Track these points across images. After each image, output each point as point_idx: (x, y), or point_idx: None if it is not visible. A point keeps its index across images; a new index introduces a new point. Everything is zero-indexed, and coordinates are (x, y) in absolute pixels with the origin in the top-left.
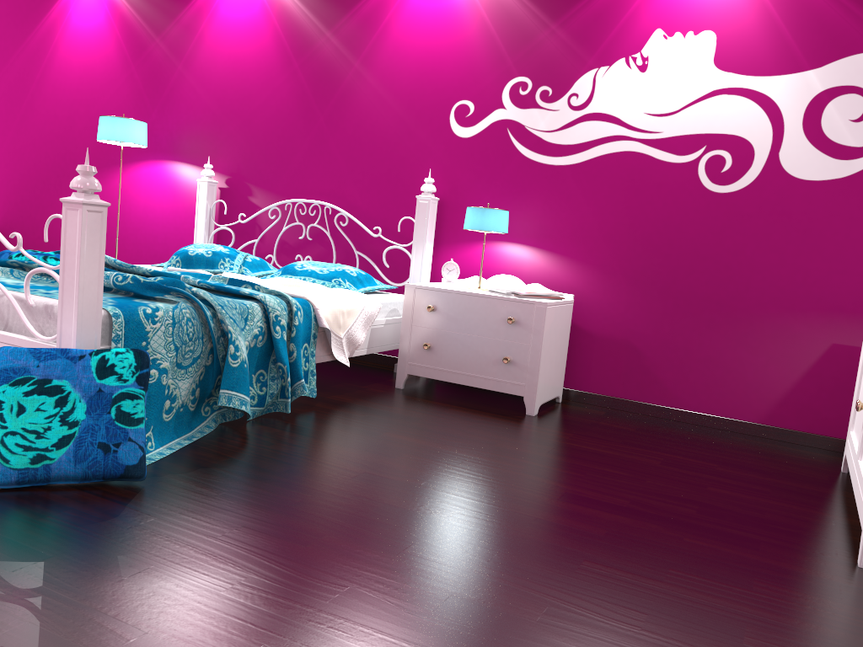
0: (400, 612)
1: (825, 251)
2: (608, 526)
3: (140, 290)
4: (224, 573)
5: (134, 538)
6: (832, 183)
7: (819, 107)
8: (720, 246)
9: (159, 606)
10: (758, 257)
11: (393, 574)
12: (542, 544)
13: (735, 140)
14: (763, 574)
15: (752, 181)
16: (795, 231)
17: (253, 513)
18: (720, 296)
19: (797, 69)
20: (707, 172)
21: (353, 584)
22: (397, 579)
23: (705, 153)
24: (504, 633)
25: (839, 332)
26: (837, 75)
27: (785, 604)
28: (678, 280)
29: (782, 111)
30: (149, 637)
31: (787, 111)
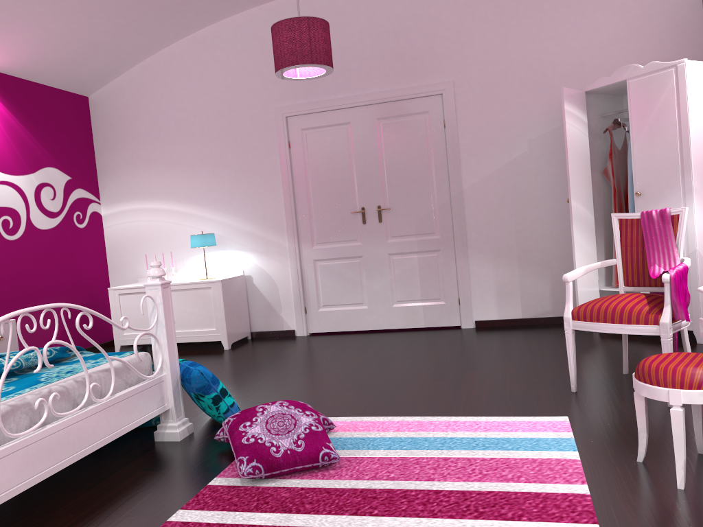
0: (300, 371)
1: (57, 263)
2: (213, 366)
3: (62, 355)
4: (293, 386)
5: (276, 399)
6: (52, 230)
7: (39, 192)
8: (19, 269)
9: (322, 385)
10: (35, 272)
11: (276, 375)
12: (237, 369)
13: (11, 210)
14: (242, 354)
15: (23, 232)
16: (45, 255)
17: (237, 395)
18: (25, 297)
19: (27, 173)
20: (4, 229)
21: (288, 376)
22: (280, 374)
23: (0, 218)
24: (303, 364)
25: (70, 300)
26: (41, 177)
27: (262, 352)
28: (5, 294)
29: (26, 194)
30: (338, 382)
31: (28, 194)
